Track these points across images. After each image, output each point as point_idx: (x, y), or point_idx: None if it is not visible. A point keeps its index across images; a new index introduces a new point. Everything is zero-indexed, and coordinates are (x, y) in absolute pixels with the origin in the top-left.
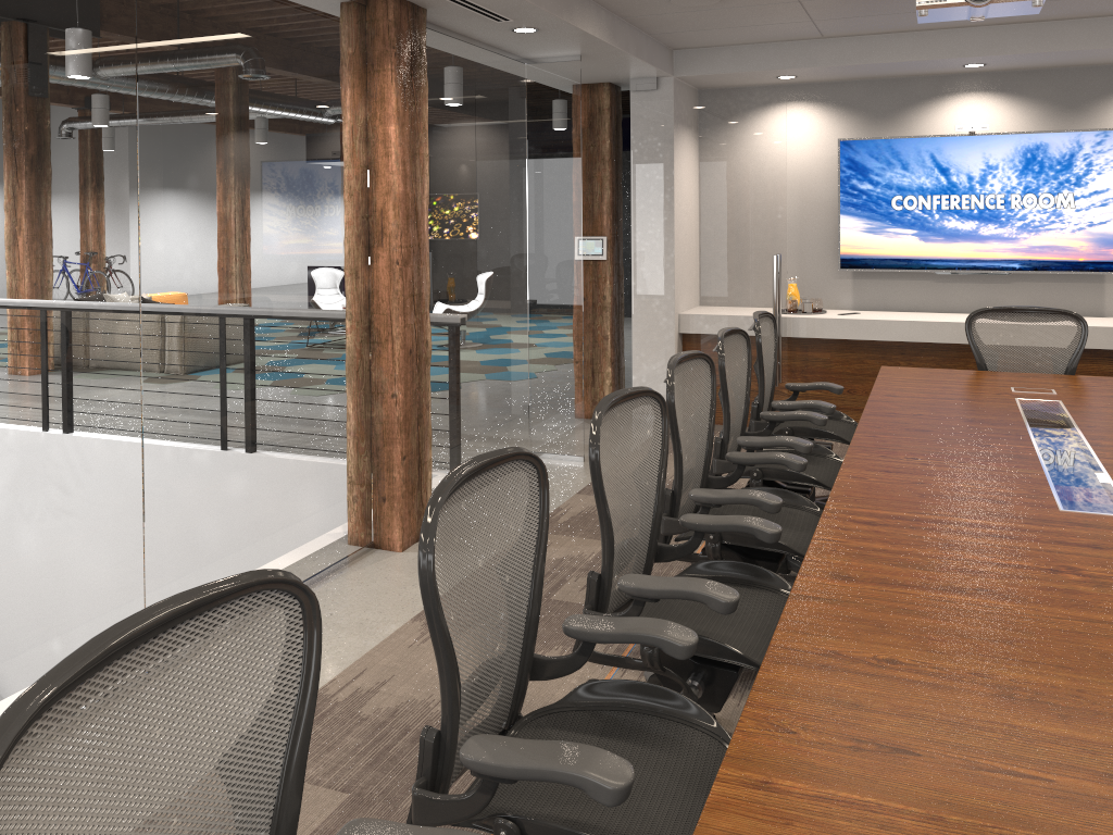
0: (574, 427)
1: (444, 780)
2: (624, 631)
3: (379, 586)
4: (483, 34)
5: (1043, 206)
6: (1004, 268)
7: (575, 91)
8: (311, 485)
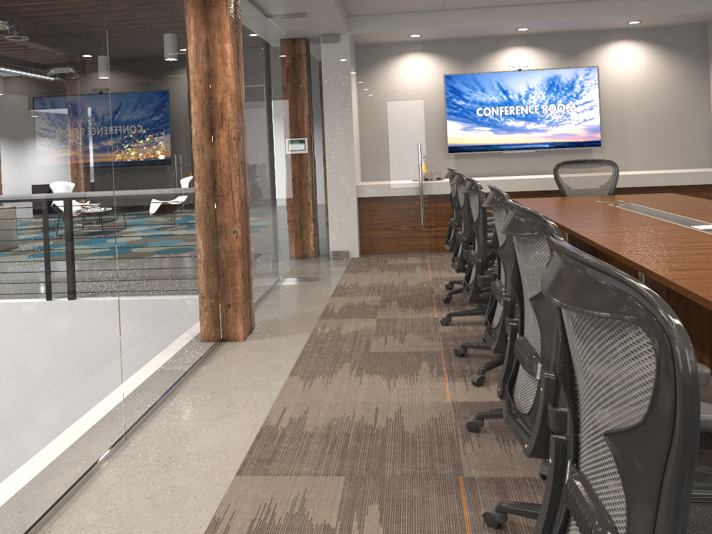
0: (311, 258)
1: (556, 404)
2: None
3: (247, 361)
4: None
5: (560, 110)
6: (540, 147)
7: (304, 37)
8: (194, 295)
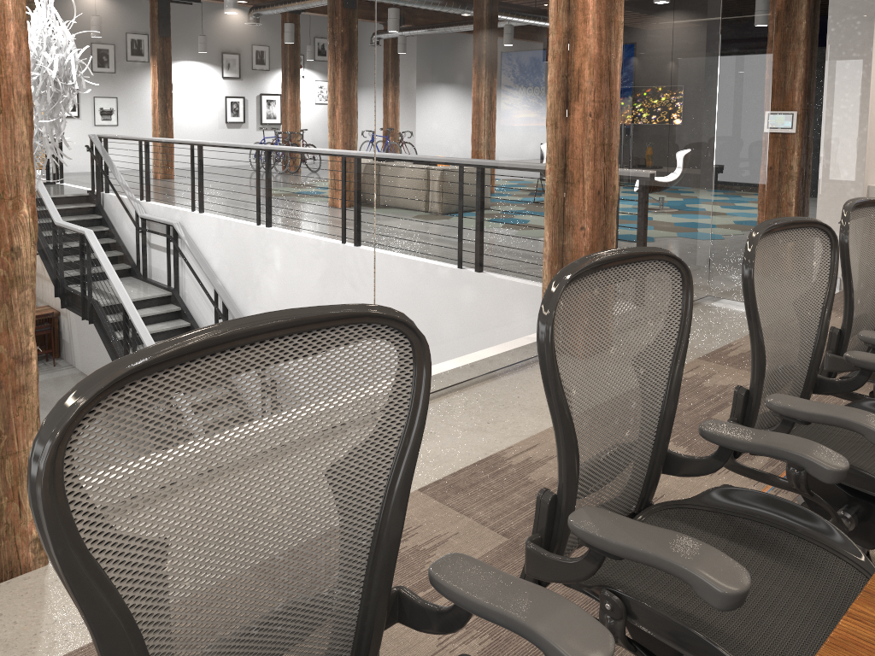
0: None
1: (558, 541)
2: (763, 443)
3: None
4: None
5: None
6: None
7: None
8: (509, 293)
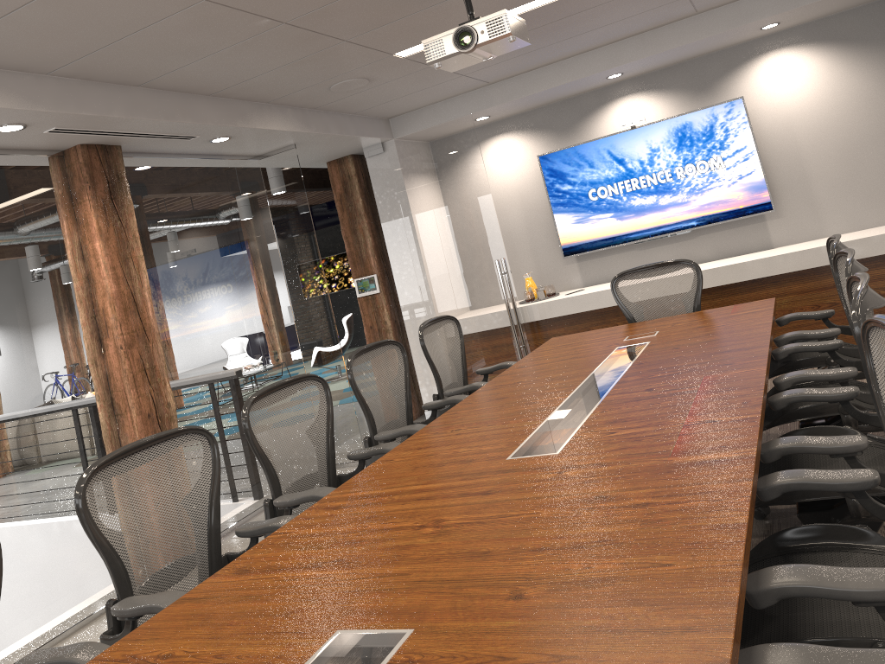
0: (354, 438)
1: None
2: (49, 660)
3: None
4: (194, 149)
5: (701, 171)
6: (686, 227)
7: (297, 172)
8: (64, 546)
